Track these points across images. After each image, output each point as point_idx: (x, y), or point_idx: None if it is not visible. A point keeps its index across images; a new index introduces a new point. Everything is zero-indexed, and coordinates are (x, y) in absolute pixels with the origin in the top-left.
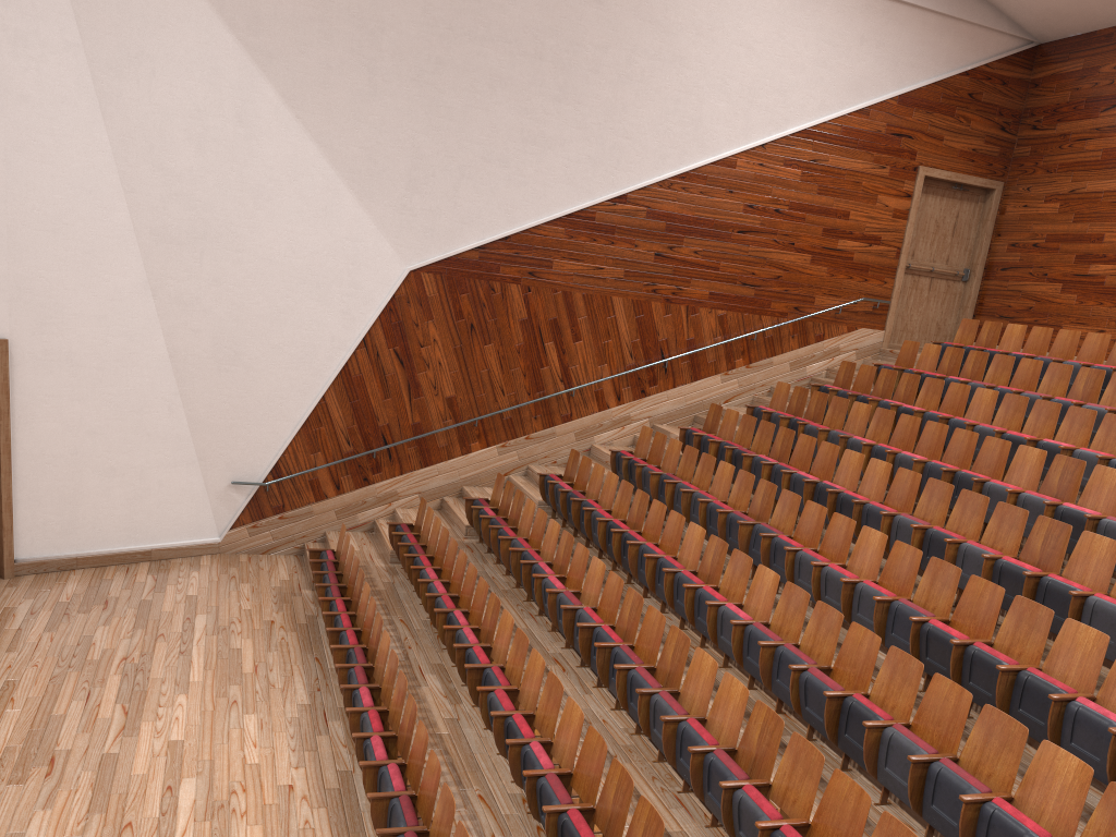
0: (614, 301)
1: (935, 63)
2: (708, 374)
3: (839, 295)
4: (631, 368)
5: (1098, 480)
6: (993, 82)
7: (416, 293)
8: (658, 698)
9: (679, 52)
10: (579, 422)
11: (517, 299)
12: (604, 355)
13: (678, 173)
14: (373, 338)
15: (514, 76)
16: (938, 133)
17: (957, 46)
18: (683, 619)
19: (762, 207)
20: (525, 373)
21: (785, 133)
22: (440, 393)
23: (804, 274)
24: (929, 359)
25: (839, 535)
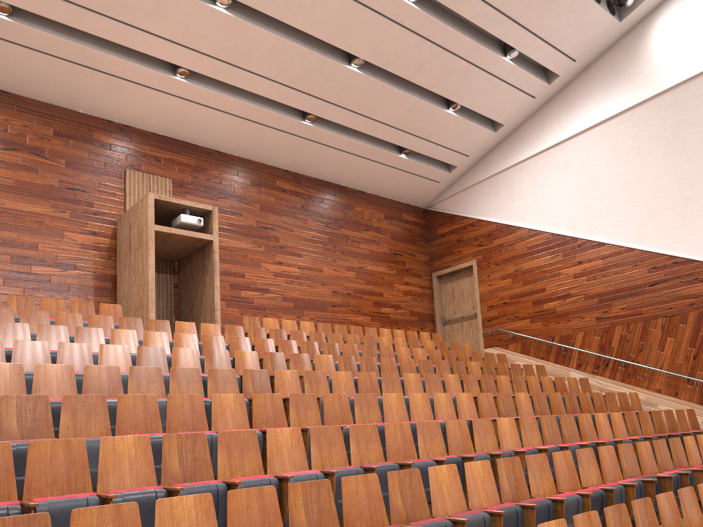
0: None
1: None
2: None
3: None
4: None
5: (177, 357)
6: None
7: None
8: (463, 517)
9: None
10: None
11: None
12: None
13: None
14: None
15: None
16: None
17: None
18: None
19: None
20: None
21: None
22: None
23: None
24: None
25: (184, 413)
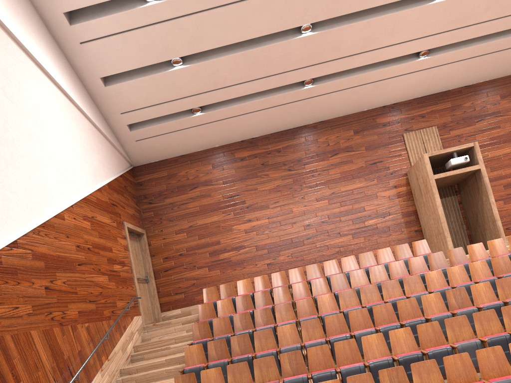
0: (32, 335)
1: (113, 168)
2: (94, 374)
3: (123, 299)
4: None
5: (475, 291)
6: (128, 181)
7: None
8: None
9: (29, 131)
10: None
11: None
12: None
13: (41, 223)
14: None
15: None
16: (123, 204)
17: (117, 161)
18: None
19: (83, 247)
20: None
21: (79, 198)
22: None
23: (109, 288)
24: (225, 308)
25: (491, 361)
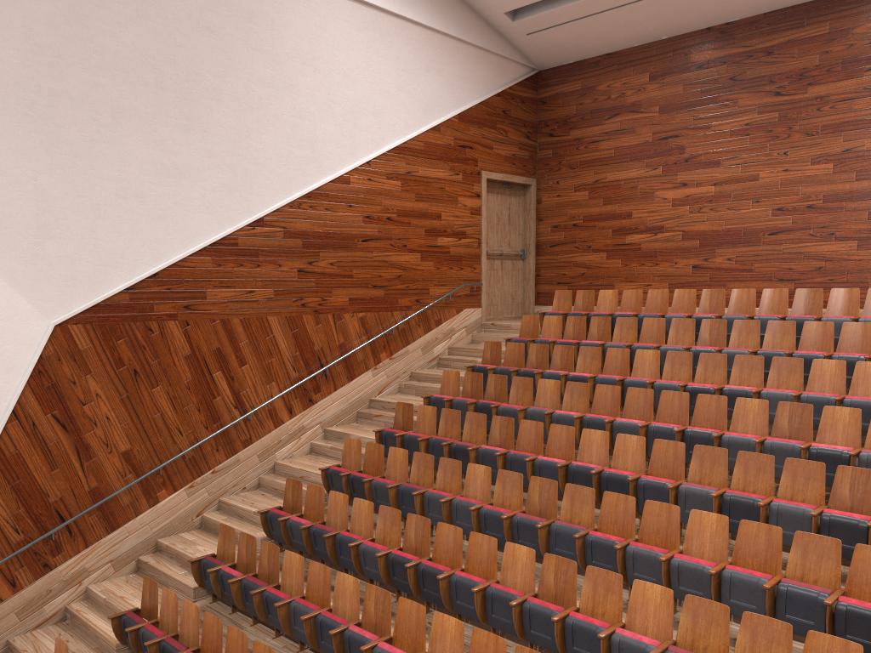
0: (270, 320)
1: (478, 87)
2: (361, 371)
3: (446, 284)
4: (296, 381)
5: (829, 418)
6: (516, 101)
7: (67, 348)
8: None
9: (289, 80)
10: (259, 443)
11: (177, 335)
12: (270, 374)
13: (304, 193)
14: (25, 407)
15: (138, 107)
16: (489, 143)
17: (490, 73)
18: (532, 645)
19: (377, 217)
20: (199, 407)
21: (383, 150)
22: (115, 450)
23: (418, 270)
24: (552, 328)
25: (660, 521)
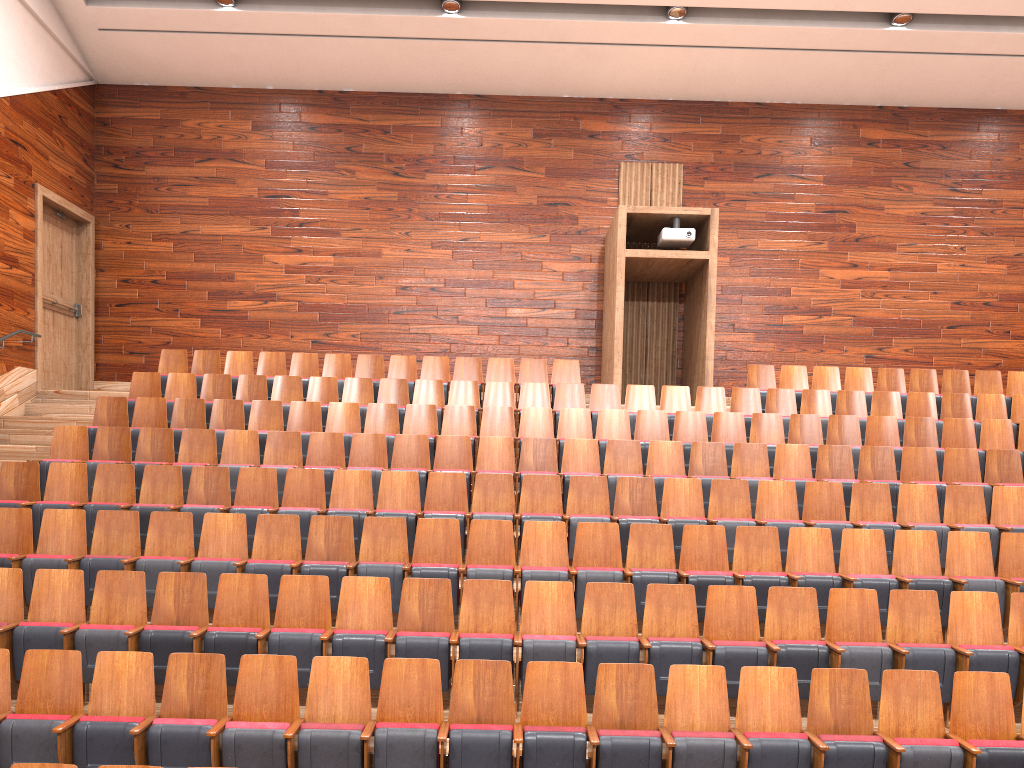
0: None
1: (34, 72)
2: None
3: None
4: None
5: (571, 450)
6: (73, 110)
7: None
8: (686, 739)
9: None
10: None
11: None
12: None
13: None
14: None
15: None
16: (45, 151)
17: (48, 60)
18: None
19: None
20: None
21: None
22: None
23: None
24: (181, 388)
25: (490, 541)
